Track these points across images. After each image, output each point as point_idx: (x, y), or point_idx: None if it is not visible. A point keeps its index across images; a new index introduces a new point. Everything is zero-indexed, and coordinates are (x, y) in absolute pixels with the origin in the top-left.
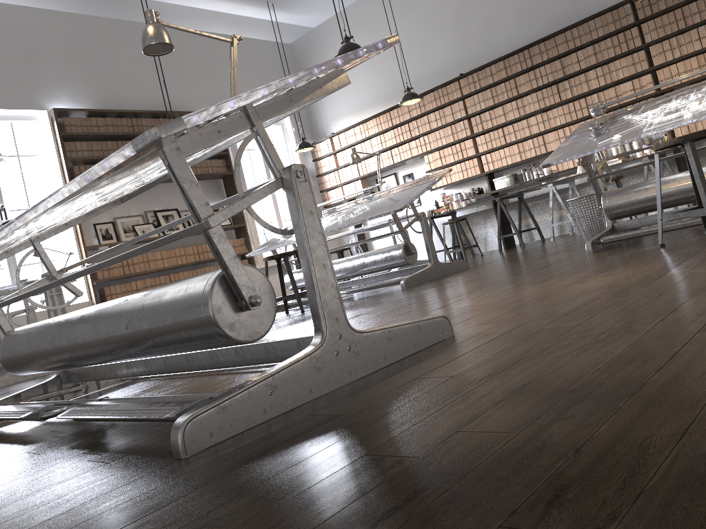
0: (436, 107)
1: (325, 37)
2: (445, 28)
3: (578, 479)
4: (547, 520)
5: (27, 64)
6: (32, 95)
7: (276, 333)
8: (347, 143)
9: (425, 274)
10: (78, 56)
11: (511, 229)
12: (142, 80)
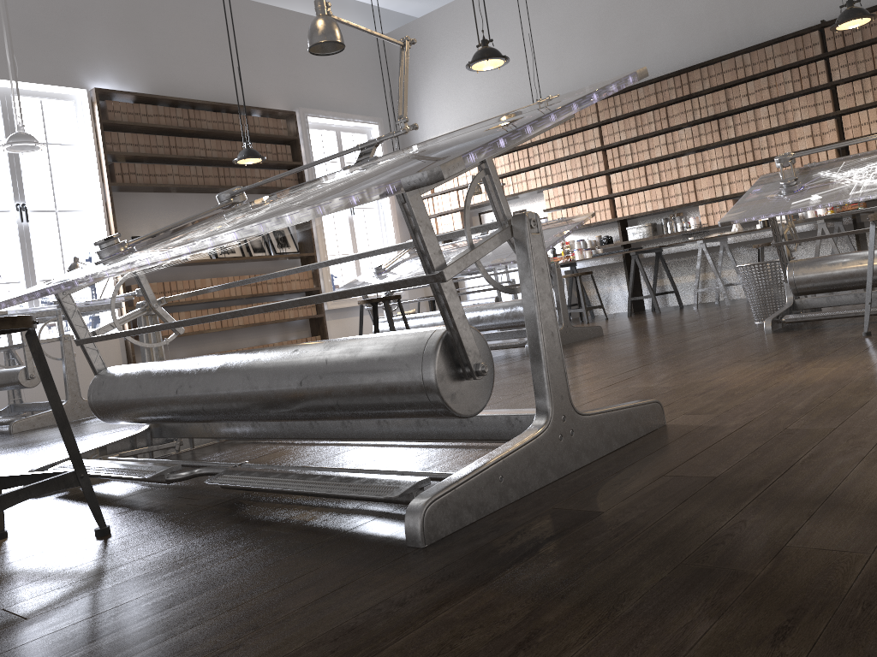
0: (565, 132)
1: (431, 31)
2: (584, 36)
3: None
4: None
5: (67, 29)
6: (69, 69)
7: None
8: None
9: None
10: (129, 25)
11: (641, 289)
12: (204, 63)
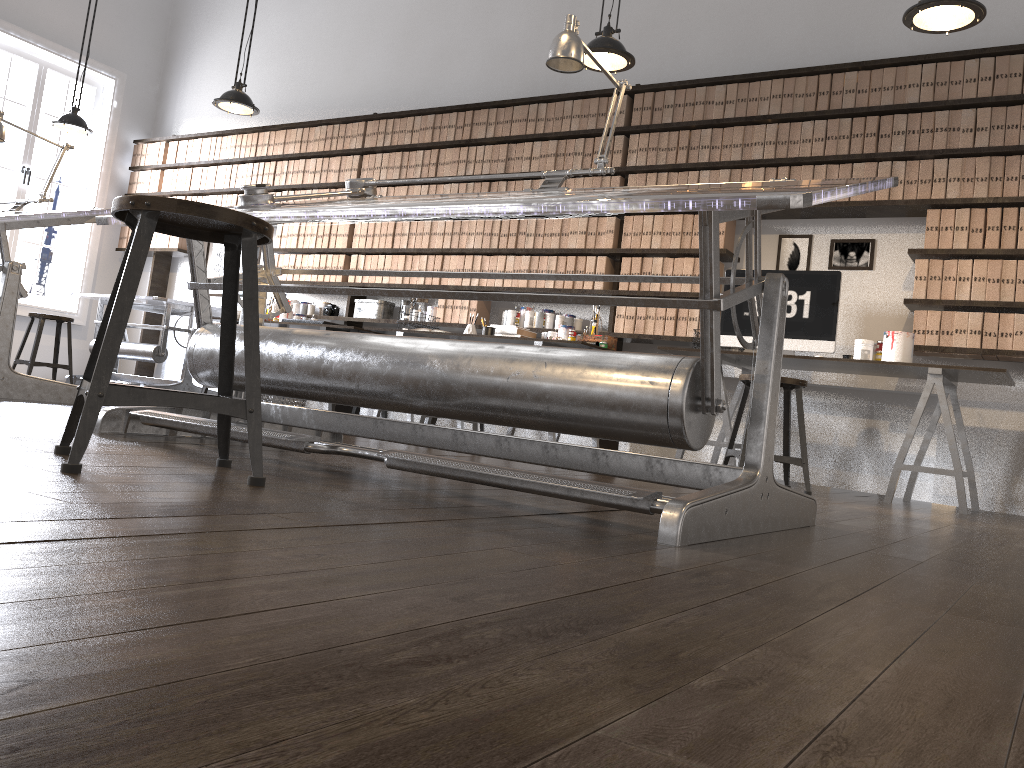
0: (322, 152)
1: None
2: (387, 36)
3: None
4: None
5: None
6: None
7: None
8: (186, 160)
9: None
10: None
11: None
12: None
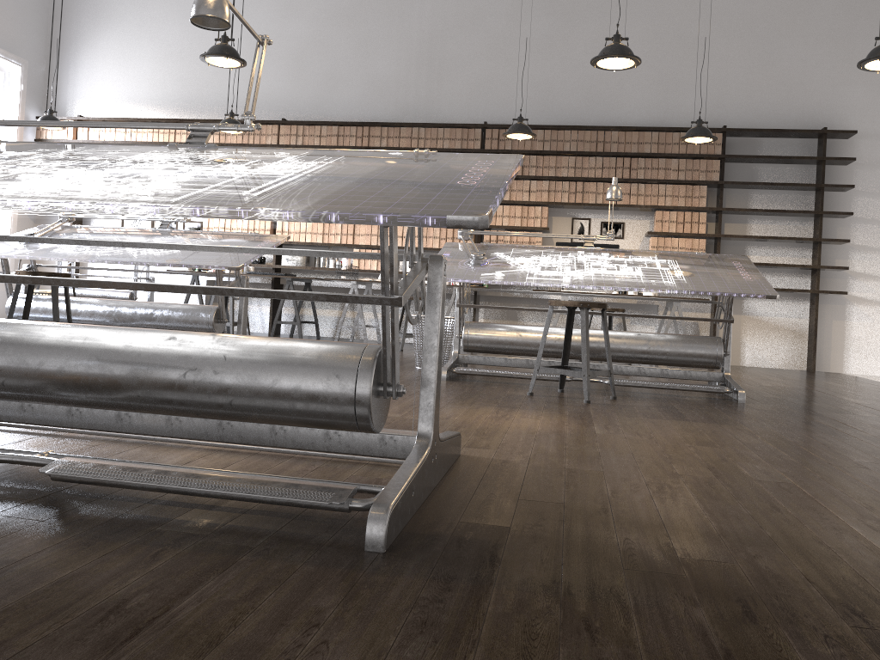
0: (241, 144)
1: None
2: (280, 58)
3: (845, 600)
4: (871, 623)
5: None
6: None
7: None
8: (100, 138)
9: None
10: None
11: (281, 314)
12: None
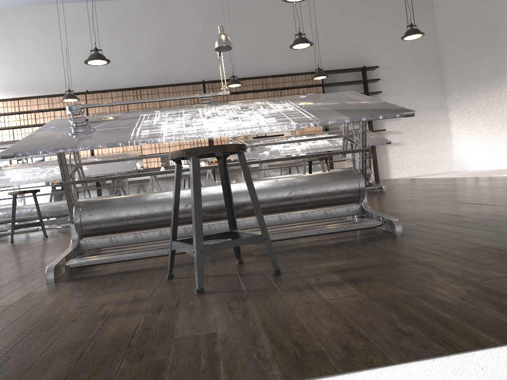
0: (64, 108)
1: None
2: (77, 56)
3: None
4: None
5: None
6: None
7: None
8: None
9: None
10: None
11: None
12: None
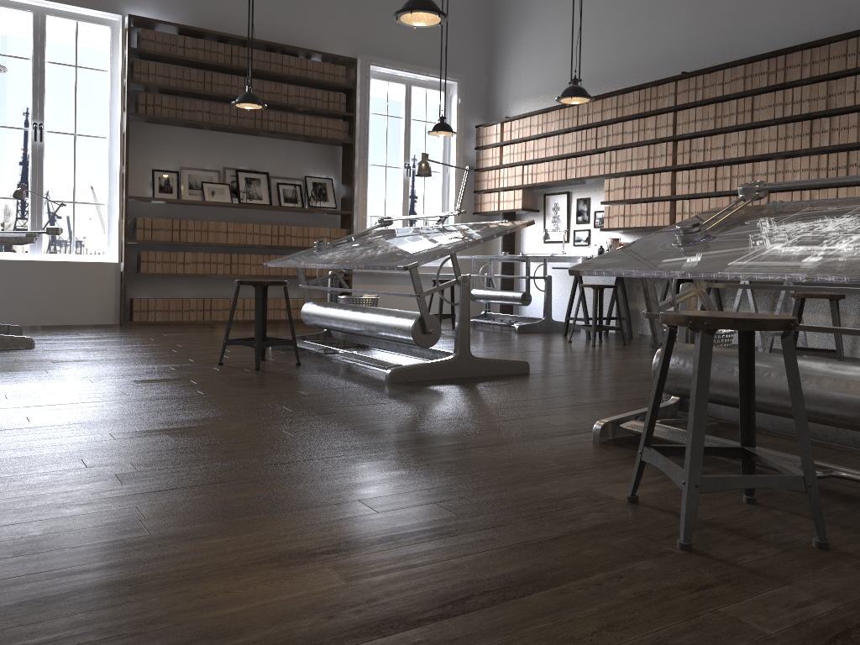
0: (637, 114)
1: None
2: None
3: None
4: None
5: None
6: None
7: (77, 415)
8: (519, 136)
9: (435, 368)
10: None
11: None
12: None
